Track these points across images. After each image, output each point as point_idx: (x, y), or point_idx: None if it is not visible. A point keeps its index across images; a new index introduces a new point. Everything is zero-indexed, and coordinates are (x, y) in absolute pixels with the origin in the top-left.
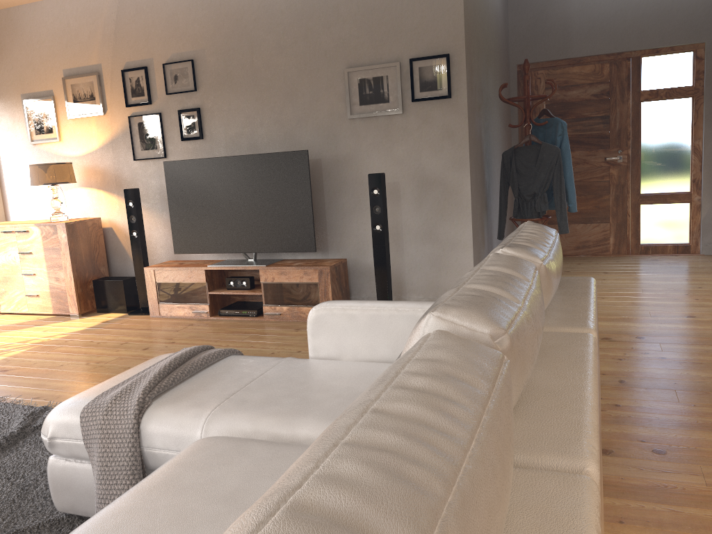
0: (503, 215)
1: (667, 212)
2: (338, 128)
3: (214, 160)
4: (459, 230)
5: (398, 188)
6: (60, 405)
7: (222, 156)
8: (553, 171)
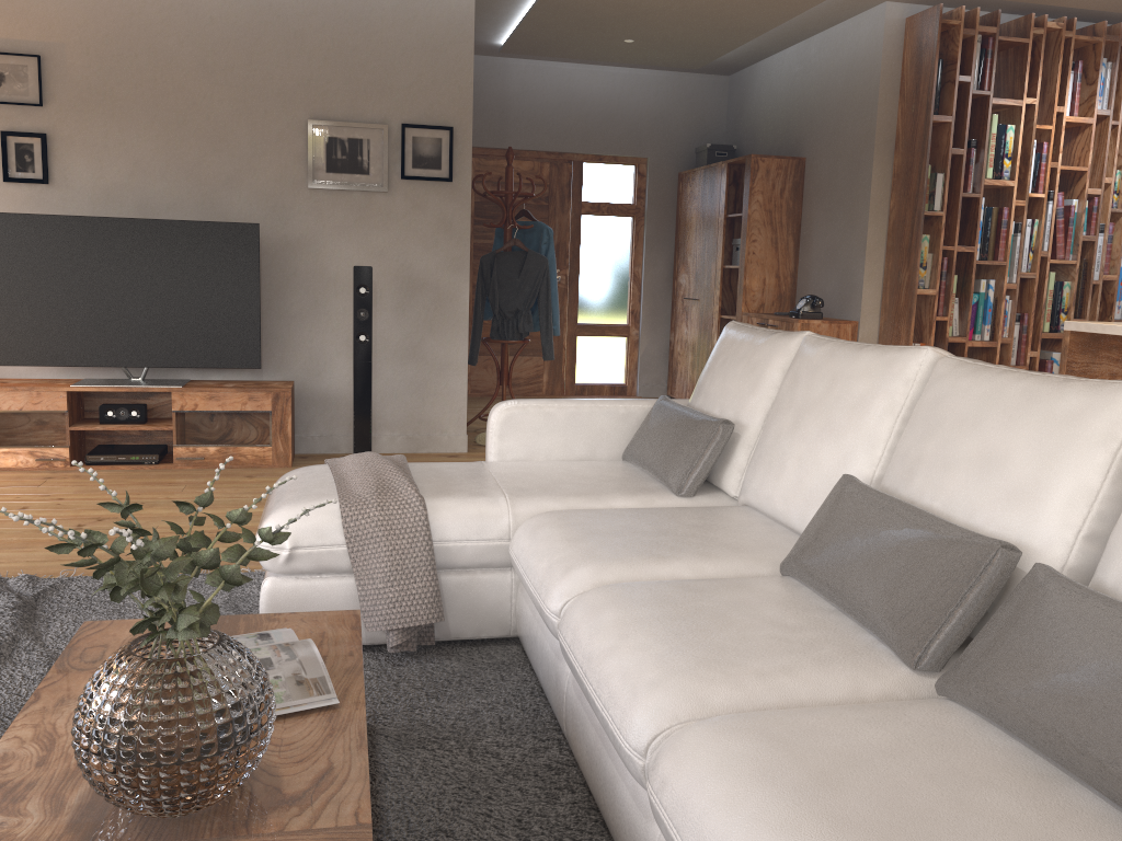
0: (478, 334)
1: (604, 346)
2: (292, 199)
3: (91, 221)
4: (453, 348)
5: (374, 288)
6: (287, 510)
7: (108, 217)
8: (540, 285)
